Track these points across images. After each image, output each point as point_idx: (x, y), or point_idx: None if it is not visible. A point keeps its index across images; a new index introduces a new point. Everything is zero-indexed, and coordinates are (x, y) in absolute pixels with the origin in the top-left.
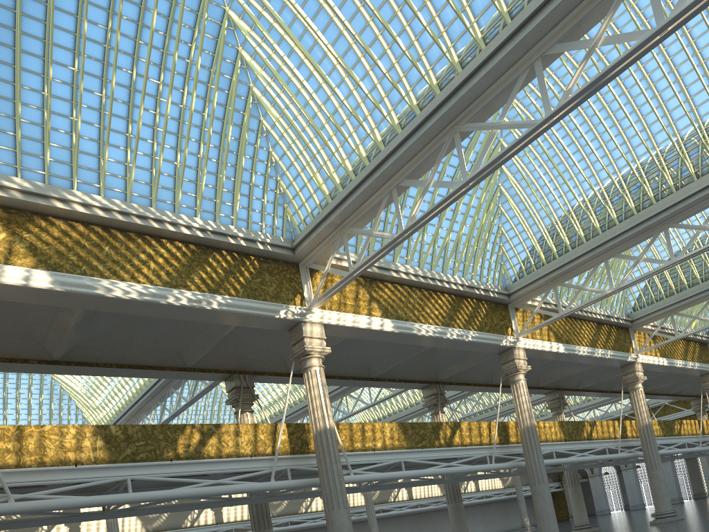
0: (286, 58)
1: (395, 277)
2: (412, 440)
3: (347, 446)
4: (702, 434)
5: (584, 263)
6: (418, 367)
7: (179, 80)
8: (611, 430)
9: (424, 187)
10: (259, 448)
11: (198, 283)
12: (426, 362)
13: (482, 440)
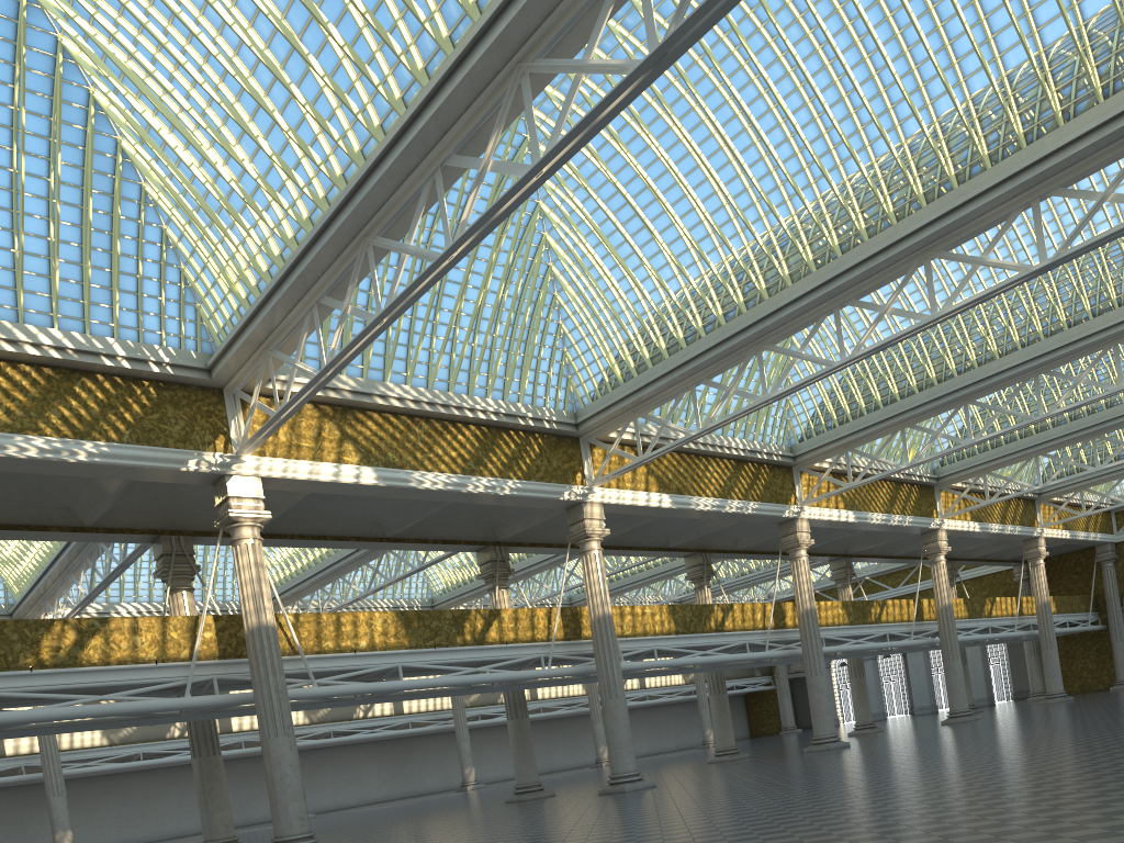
0: (149, 115)
1: (381, 405)
2: (418, 636)
3: (311, 646)
4: (919, 621)
5: (665, 388)
6: (461, 522)
7: (3, 135)
8: (759, 617)
9: (341, 313)
10: (169, 651)
11: (57, 425)
12: (472, 516)
13: (536, 634)
